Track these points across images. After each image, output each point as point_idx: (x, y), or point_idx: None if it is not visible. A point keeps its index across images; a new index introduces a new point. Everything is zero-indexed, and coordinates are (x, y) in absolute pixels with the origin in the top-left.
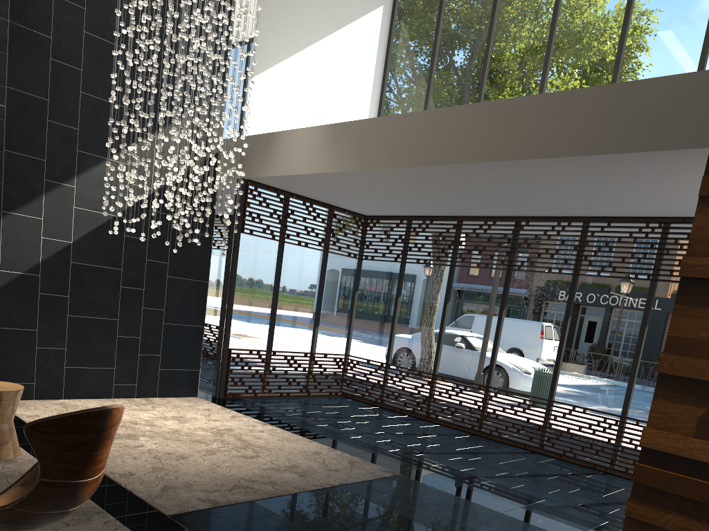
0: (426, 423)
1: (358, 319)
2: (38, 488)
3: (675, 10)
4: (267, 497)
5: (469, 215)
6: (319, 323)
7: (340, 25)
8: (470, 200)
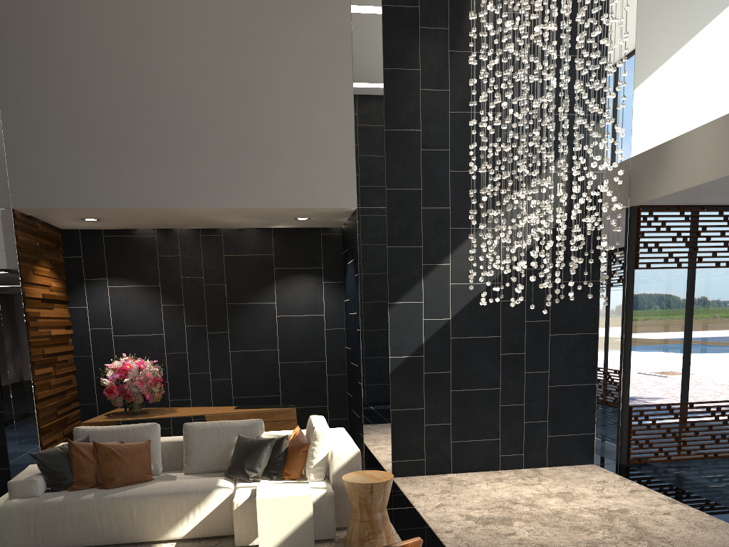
0: None
1: None
2: None
3: None
4: None
5: None
6: None
7: None
8: None
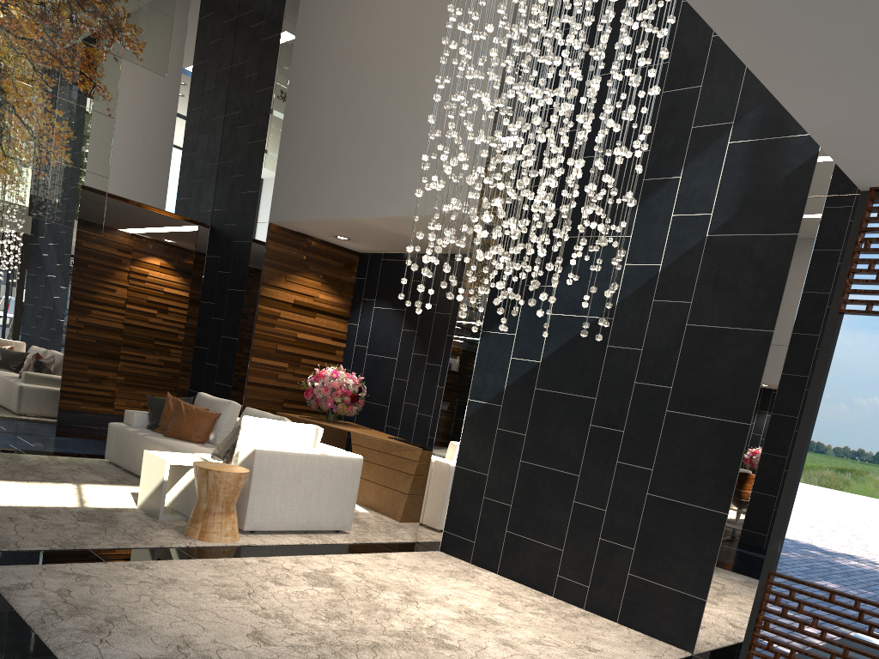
0: None
1: None
2: None
3: None
4: (24, 619)
5: None
6: None
7: None
8: None
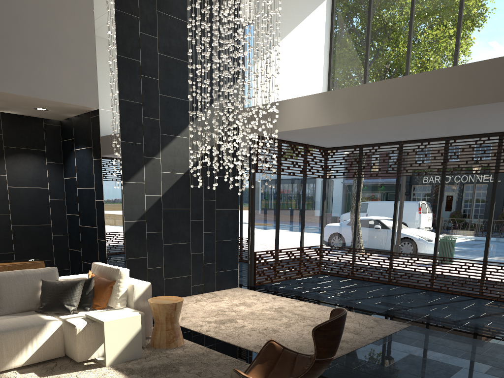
0: (391, 286)
1: (327, 219)
2: (314, 365)
3: None
4: (351, 351)
5: (409, 140)
6: (304, 226)
7: (302, 18)
8: (419, 131)
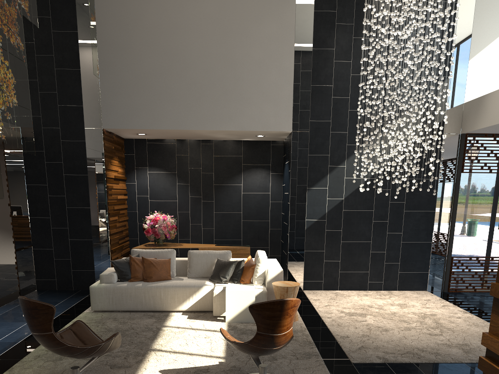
0: None
1: None
2: (256, 335)
3: None
4: (425, 362)
5: None
6: None
7: None
8: None
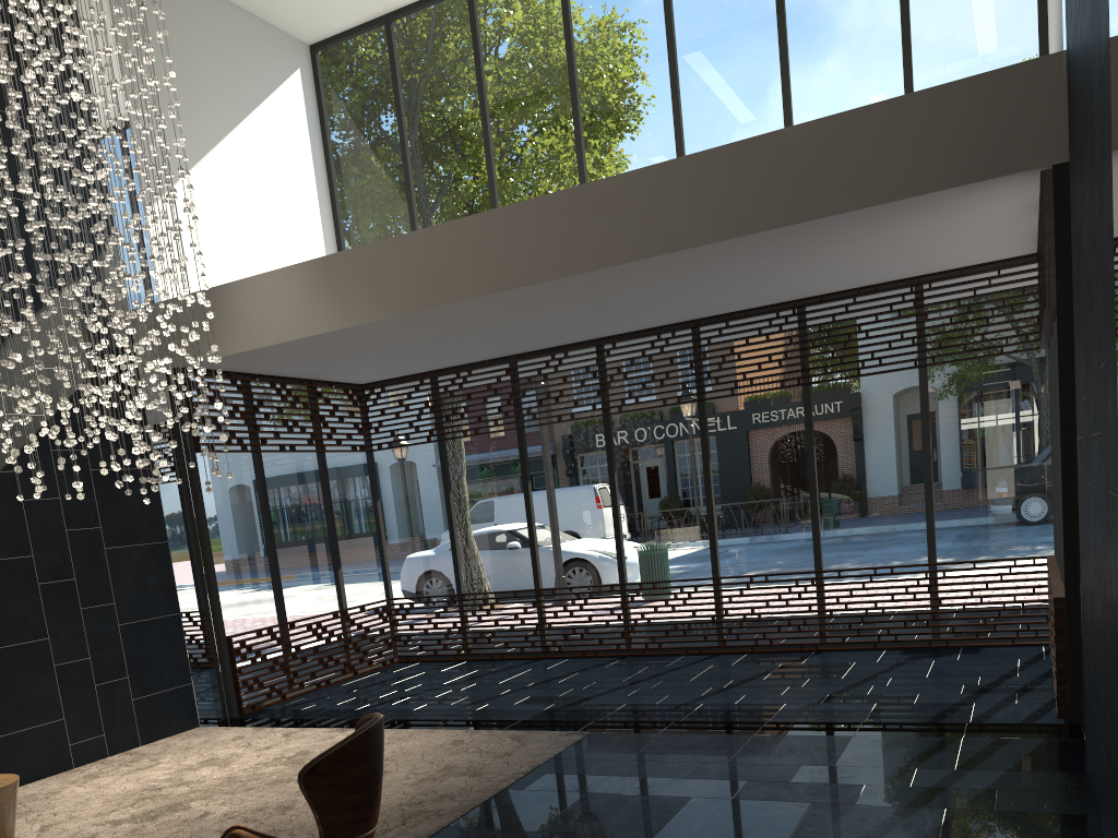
0: (550, 661)
1: (392, 540)
2: None
3: (732, 30)
4: (461, 814)
5: (526, 351)
6: (340, 562)
7: (250, 106)
8: (537, 330)
